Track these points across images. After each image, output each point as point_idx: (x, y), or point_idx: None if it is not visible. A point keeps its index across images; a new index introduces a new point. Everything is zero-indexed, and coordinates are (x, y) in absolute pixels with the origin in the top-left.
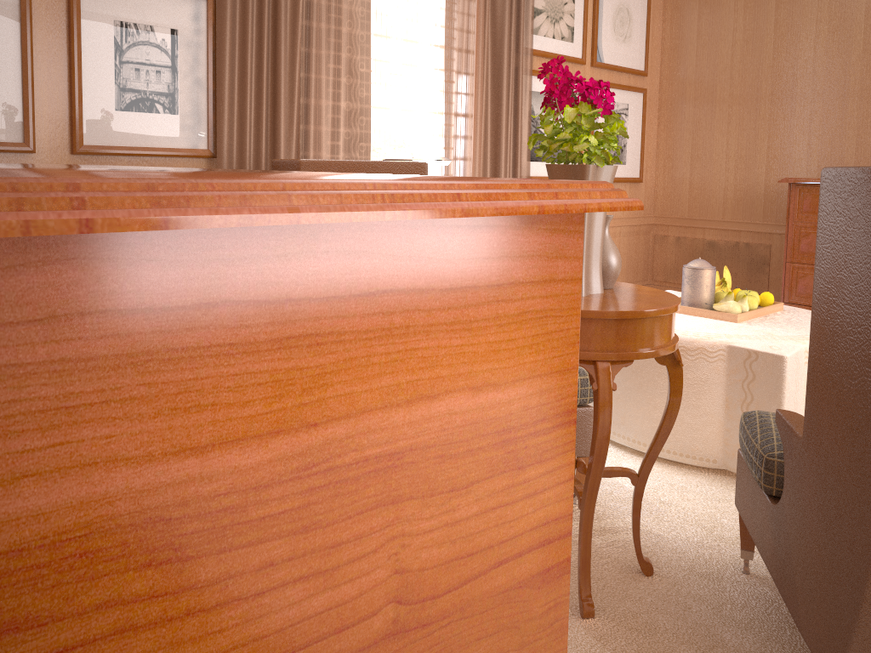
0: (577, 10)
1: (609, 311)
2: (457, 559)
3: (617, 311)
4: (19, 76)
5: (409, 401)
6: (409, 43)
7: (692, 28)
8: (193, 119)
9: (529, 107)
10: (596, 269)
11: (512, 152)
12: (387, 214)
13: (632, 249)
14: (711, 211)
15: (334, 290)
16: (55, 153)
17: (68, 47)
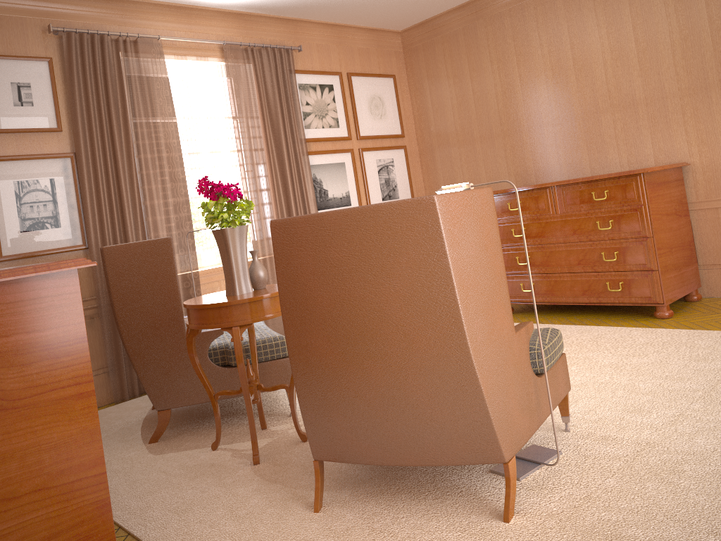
0: (338, 106)
1: (233, 301)
2: (29, 387)
3: (238, 300)
4: None
5: None
6: (214, 153)
7: (428, 100)
8: (71, 228)
9: (310, 176)
10: (246, 279)
11: (302, 207)
12: None
13: None
14: None
15: None
16: None
17: None
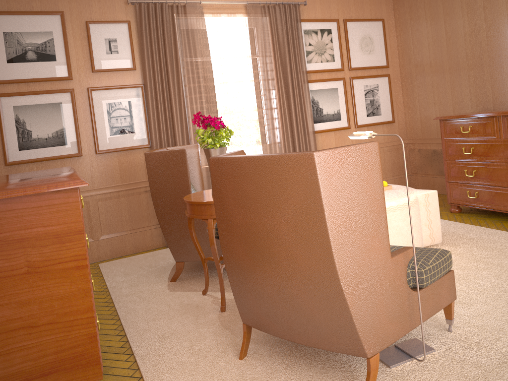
0: (334, 46)
1: (209, 201)
2: (45, 260)
3: (212, 201)
4: (74, 130)
5: (25, 229)
6: (238, 83)
7: (409, 39)
8: (140, 133)
9: (308, 98)
10: None
11: (301, 121)
12: (4, 197)
13: (394, 158)
14: (431, 133)
15: (2, 210)
16: (90, 154)
17: (90, 116)
